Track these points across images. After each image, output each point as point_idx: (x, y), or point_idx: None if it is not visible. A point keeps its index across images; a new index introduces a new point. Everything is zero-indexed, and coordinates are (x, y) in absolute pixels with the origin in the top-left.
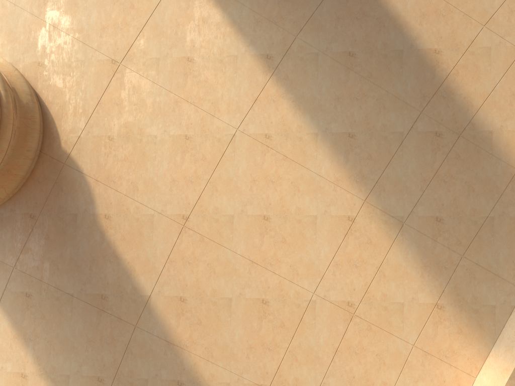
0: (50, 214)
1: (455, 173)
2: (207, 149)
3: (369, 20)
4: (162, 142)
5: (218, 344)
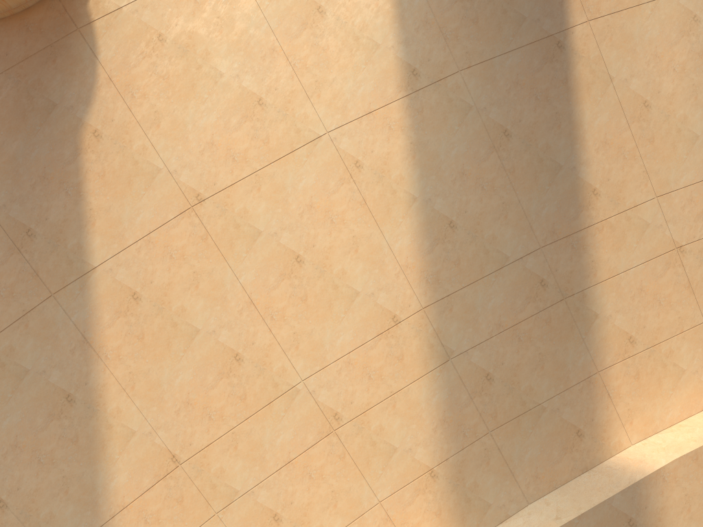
0: (17, 82)
1: (536, 337)
2: (277, 132)
3: (547, 109)
4: (226, 87)
5: (149, 376)
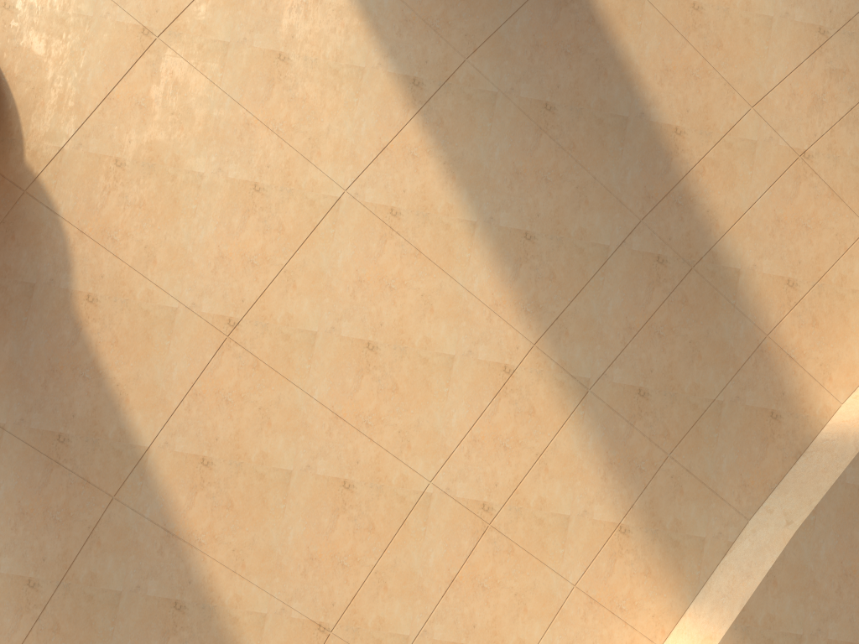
0: None
1: (678, 324)
2: (289, 213)
3: (584, 60)
4: (212, 188)
5: (257, 545)
